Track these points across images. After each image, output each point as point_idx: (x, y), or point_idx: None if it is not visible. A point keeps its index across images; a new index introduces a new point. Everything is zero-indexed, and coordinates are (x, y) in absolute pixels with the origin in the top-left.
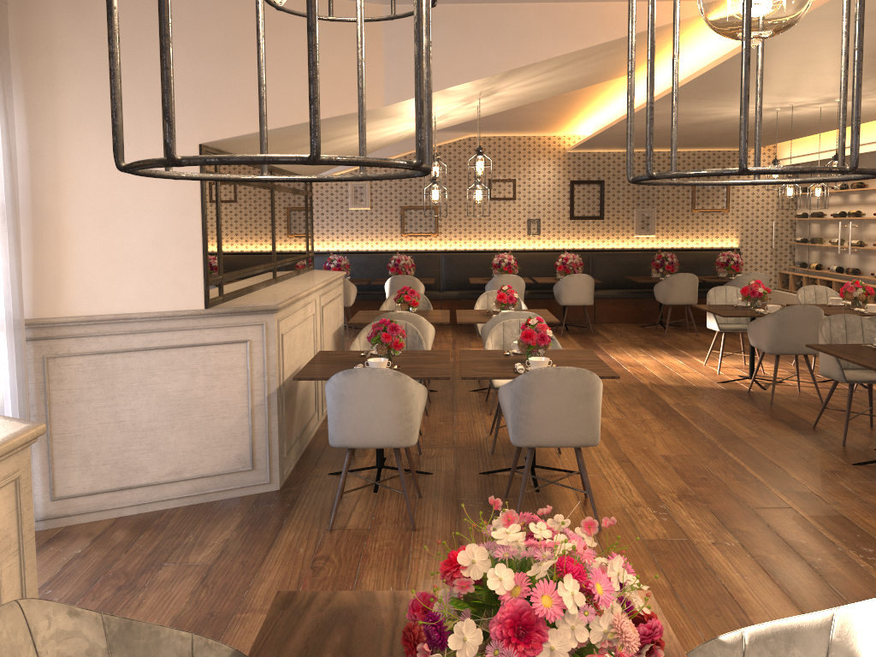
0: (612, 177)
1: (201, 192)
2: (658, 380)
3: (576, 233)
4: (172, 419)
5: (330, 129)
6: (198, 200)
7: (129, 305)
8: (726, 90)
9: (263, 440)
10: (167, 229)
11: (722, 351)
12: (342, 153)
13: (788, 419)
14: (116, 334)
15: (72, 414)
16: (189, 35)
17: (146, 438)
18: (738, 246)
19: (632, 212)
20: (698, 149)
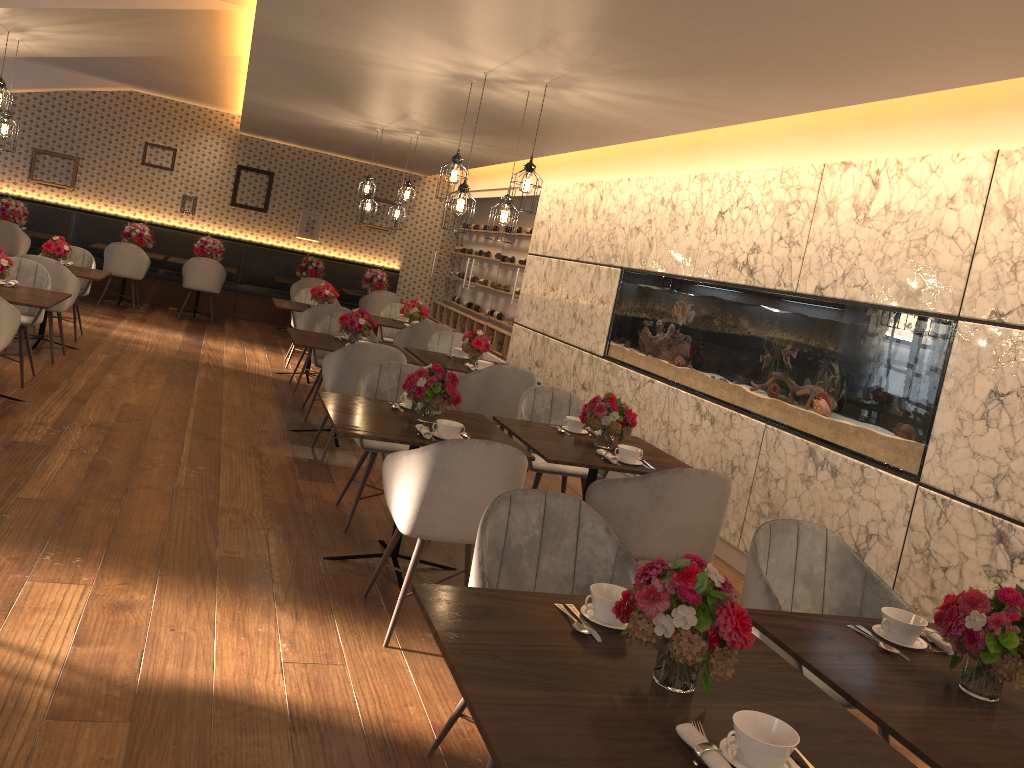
0: (284, 172)
1: None
2: (218, 362)
3: (235, 222)
4: None
5: None
6: None
7: None
8: (297, 94)
9: None
10: None
11: (294, 347)
12: None
13: (290, 401)
14: None
15: None
16: None
17: None
18: (400, 269)
19: (299, 212)
20: (373, 163)
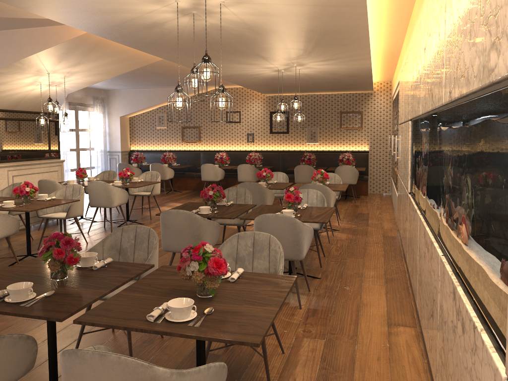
0: (294, 109)
1: None
2: None
3: (273, 141)
4: None
5: None
6: None
7: None
8: None
9: None
10: None
11: None
12: (33, 101)
13: None
14: None
15: None
16: None
17: None
18: (369, 150)
19: (305, 129)
20: (339, 92)
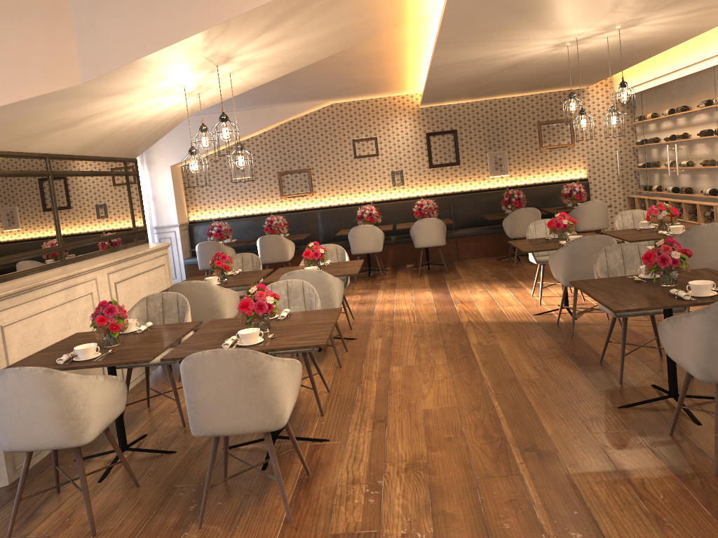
0: (464, 126)
1: None
2: (478, 317)
3: (436, 180)
4: None
5: (51, 113)
6: None
7: None
8: (491, 29)
9: None
10: None
11: (542, 282)
12: (129, 133)
13: (580, 353)
14: None
15: None
16: None
17: None
18: (587, 177)
19: (485, 156)
20: (538, 91)
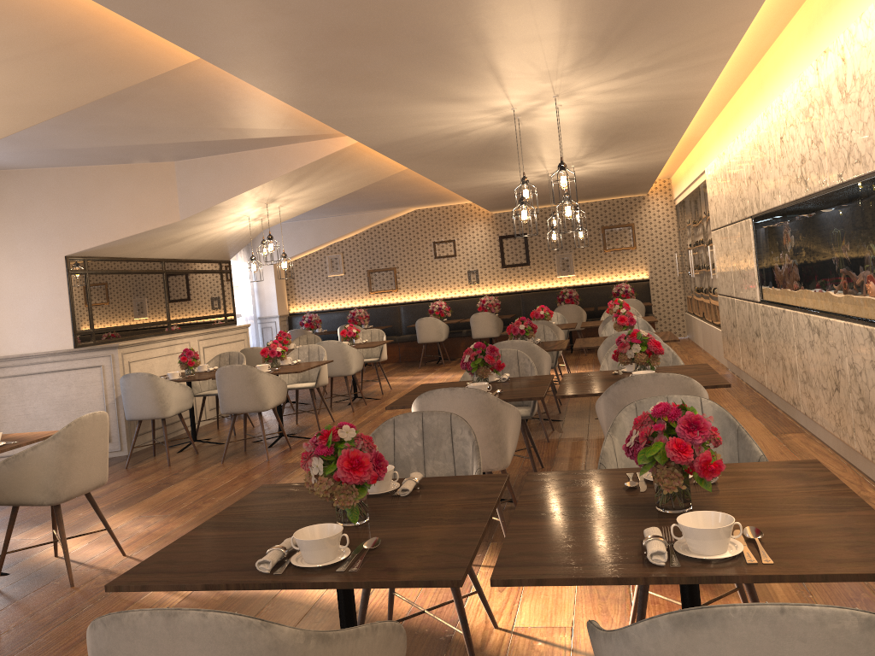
0: (534, 230)
1: (67, 282)
2: None
3: (508, 279)
4: (58, 413)
5: (164, 235)
6: (66, 287)
7: (29, 349)
8: (463, 173)
9: (116, 424)
10: (49, 305)
11: None
12: (218, 244)
13: None
14: (23, 365)
15: (0, 410)
16: (55, 197)
17: (43, 423)
18: (649, 277)
19: (553, 257)
20: (598, 199)
